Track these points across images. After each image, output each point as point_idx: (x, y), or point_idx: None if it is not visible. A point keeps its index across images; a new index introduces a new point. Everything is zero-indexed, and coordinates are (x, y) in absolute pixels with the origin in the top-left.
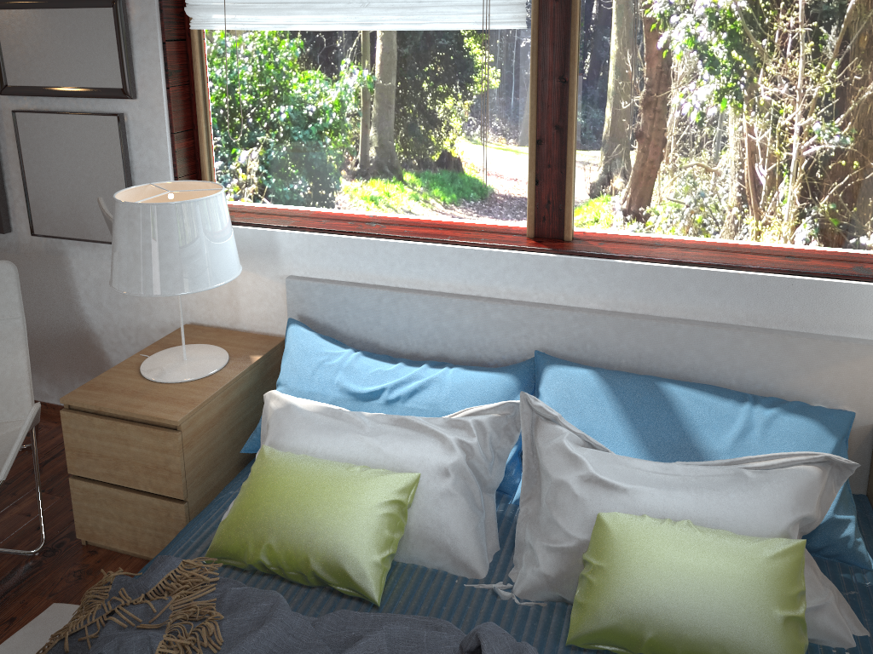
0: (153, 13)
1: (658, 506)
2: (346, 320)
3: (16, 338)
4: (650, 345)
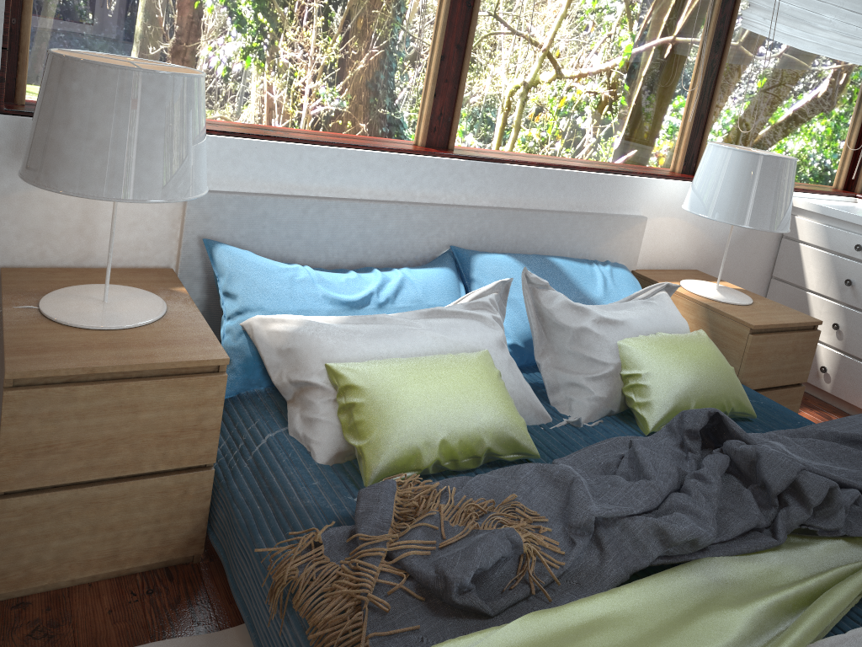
0: None
1: (642, 328)
2: (262, 237)
3: None
4: (525, 232)
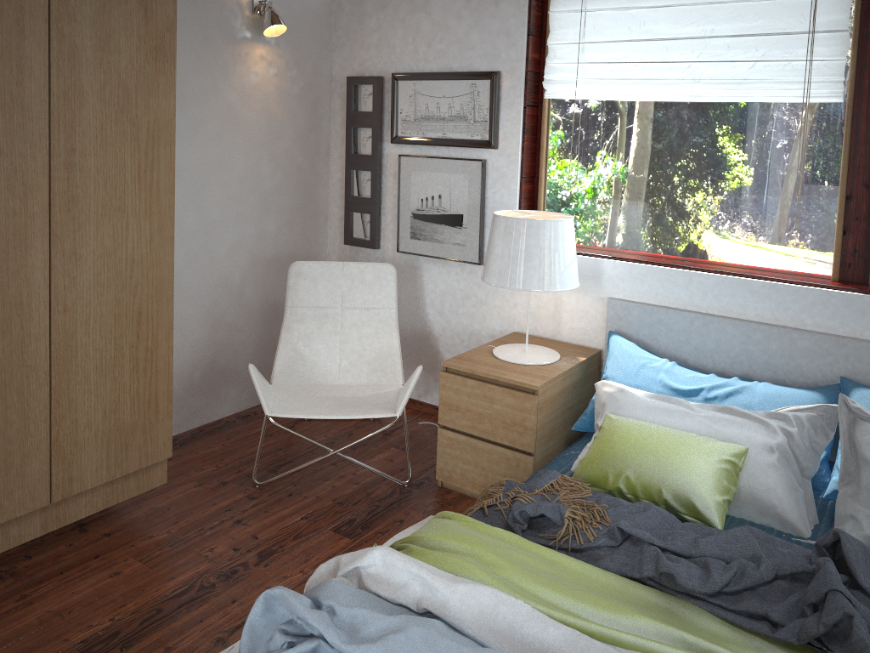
0: (520, 84)
1: None
2: (658, 338)
3: (391, 323)
4: None
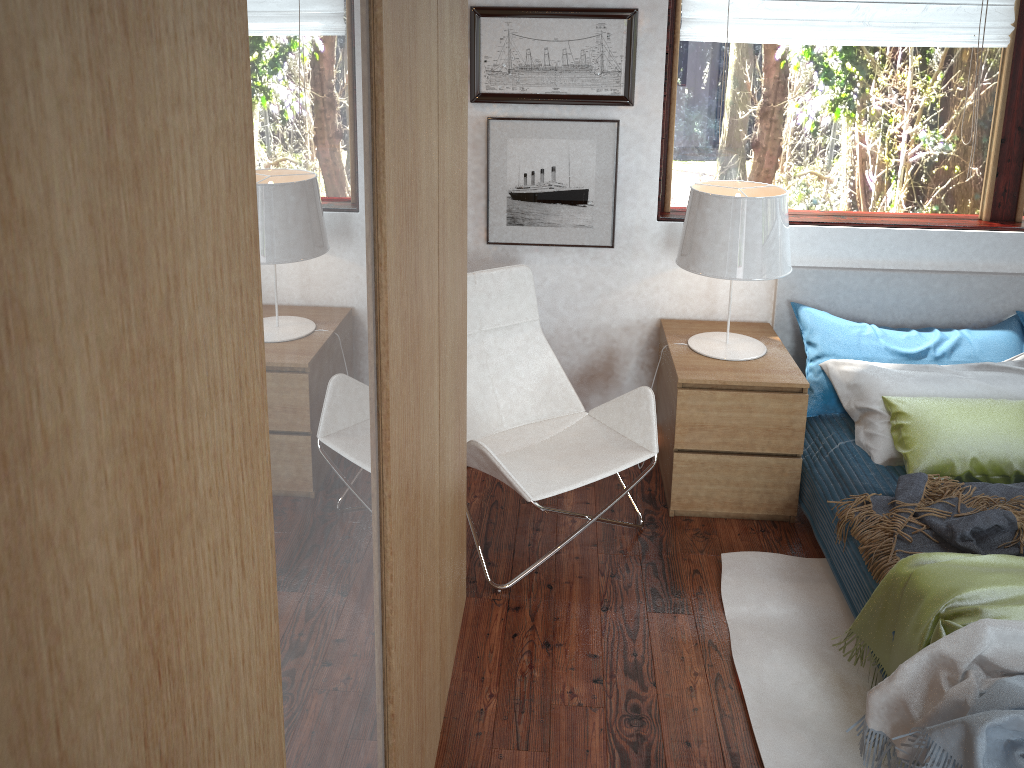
0: (664, 25)
1: None
2: (836, 301)
3: (540, 339)
4: None
